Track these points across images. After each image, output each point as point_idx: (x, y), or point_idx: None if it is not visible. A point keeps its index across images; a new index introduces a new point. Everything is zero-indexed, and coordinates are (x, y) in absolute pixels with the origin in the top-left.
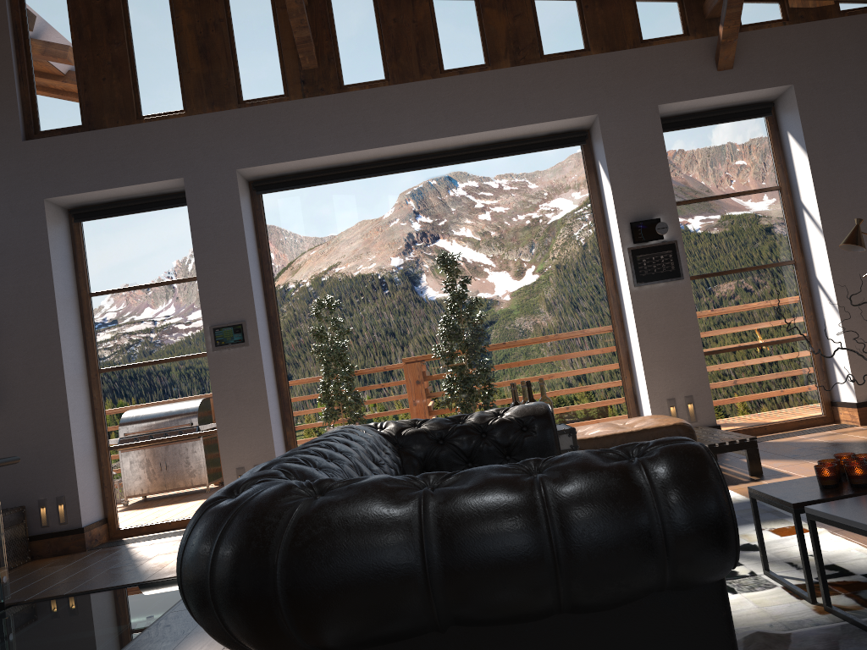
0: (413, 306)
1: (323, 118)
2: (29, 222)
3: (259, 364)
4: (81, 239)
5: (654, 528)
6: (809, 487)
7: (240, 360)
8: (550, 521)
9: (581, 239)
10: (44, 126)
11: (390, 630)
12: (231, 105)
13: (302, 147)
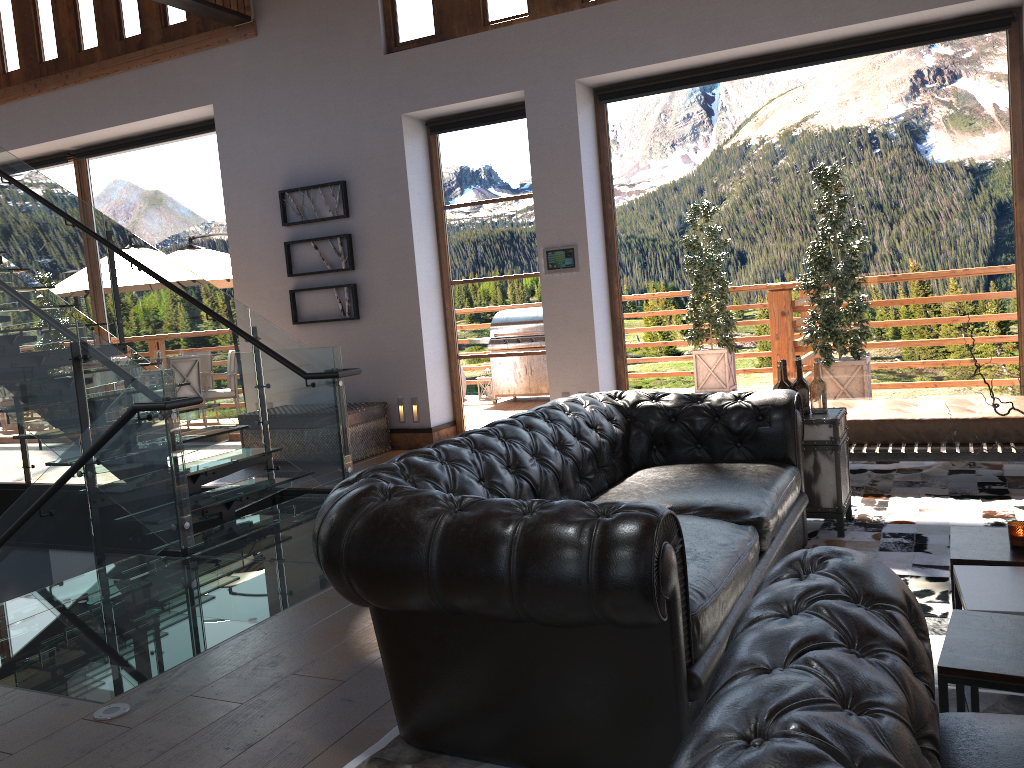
0: (762, 235)
1: (669, 16)
2: (389, 137)
3: (588, 291)
4: (437, 151)
5: (584, 578)
6: (1001, 543)
7: (569, 285)
8: (512, 556)
9: (988, 158)
10: (403, 37)
11: (411, 605)
12: (574, 5)
13: (644, 52)
